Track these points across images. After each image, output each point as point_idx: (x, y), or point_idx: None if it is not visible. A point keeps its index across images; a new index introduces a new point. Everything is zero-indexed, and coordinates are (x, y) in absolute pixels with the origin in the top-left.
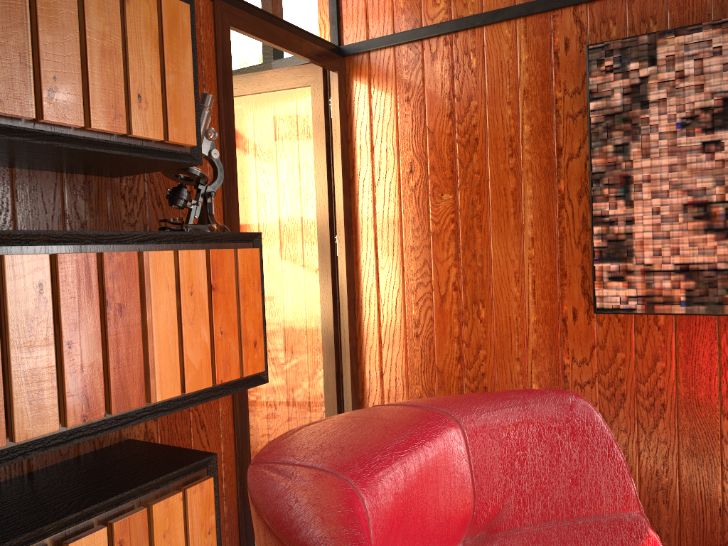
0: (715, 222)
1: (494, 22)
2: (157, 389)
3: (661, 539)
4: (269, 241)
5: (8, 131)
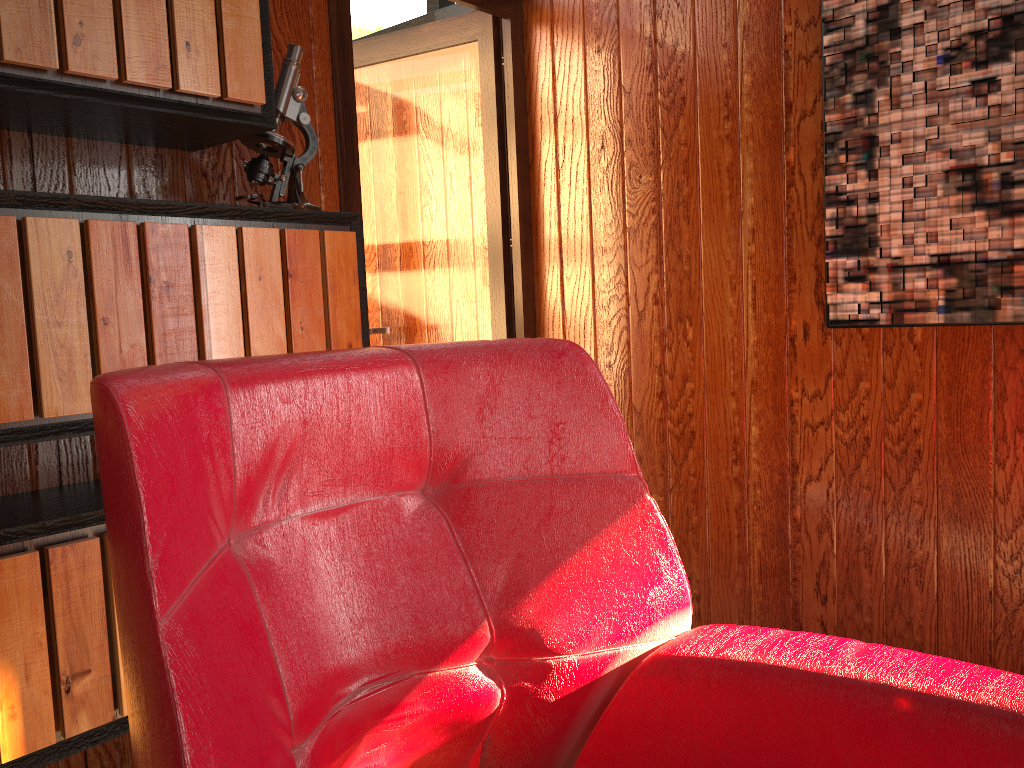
0: (988, 195)
1: None
2: None
3: (913, 632)
4: (430, 247)
5: (31, 84)
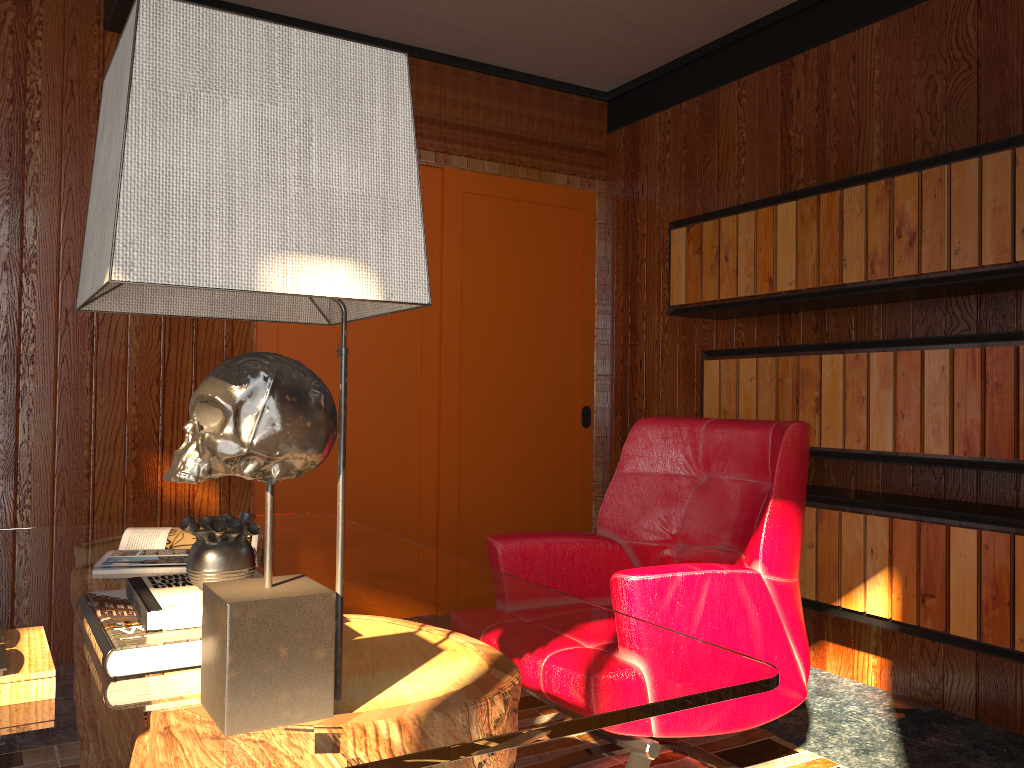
0: None
1: None
2: None
3: None
4: None
5: (940, 280)
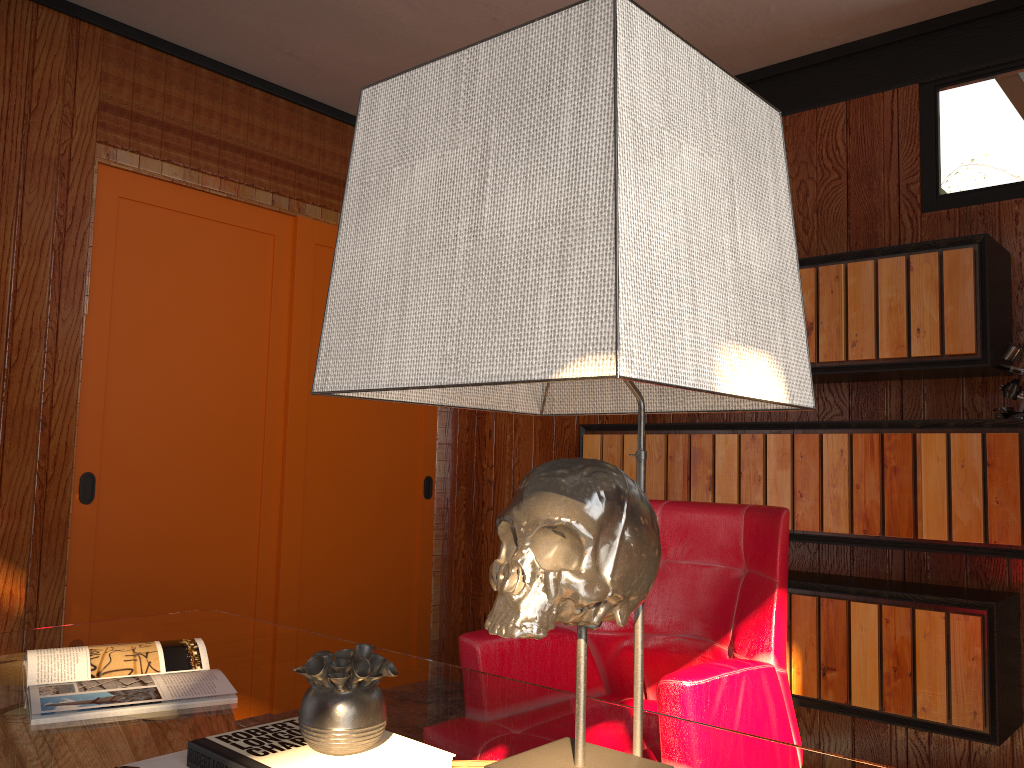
0: None
1: None
2: (923, 530)
3: None
4: None
5: (835, 369)
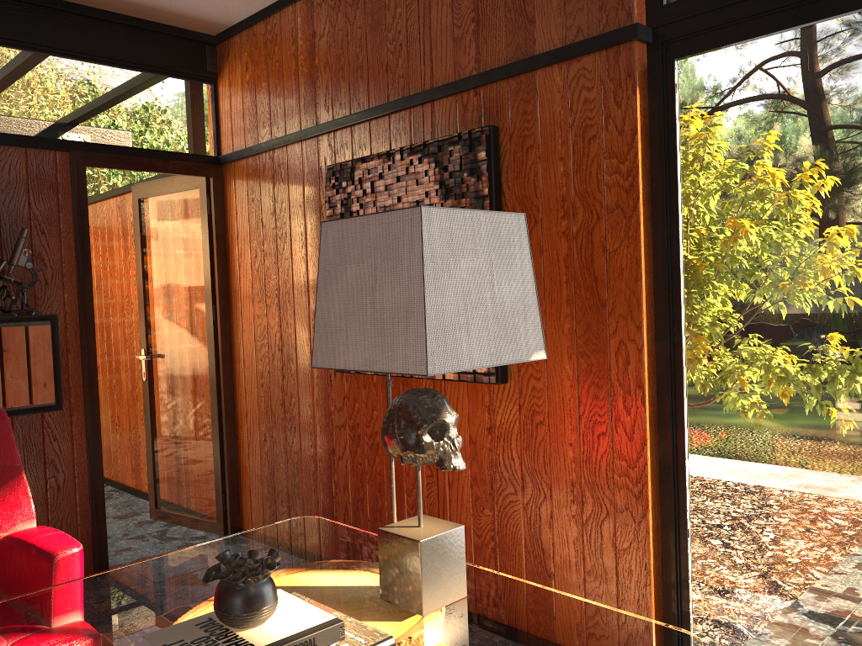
0: None
1: (289, 143)
2: None
3: None
4: (180, 308)
5: None
